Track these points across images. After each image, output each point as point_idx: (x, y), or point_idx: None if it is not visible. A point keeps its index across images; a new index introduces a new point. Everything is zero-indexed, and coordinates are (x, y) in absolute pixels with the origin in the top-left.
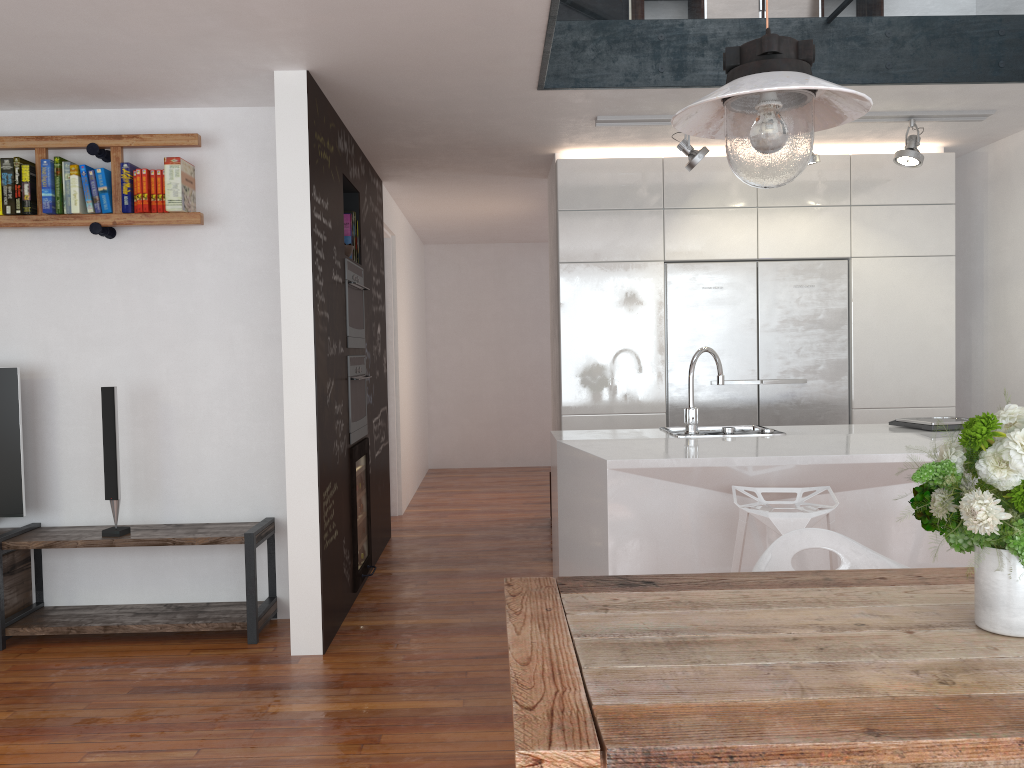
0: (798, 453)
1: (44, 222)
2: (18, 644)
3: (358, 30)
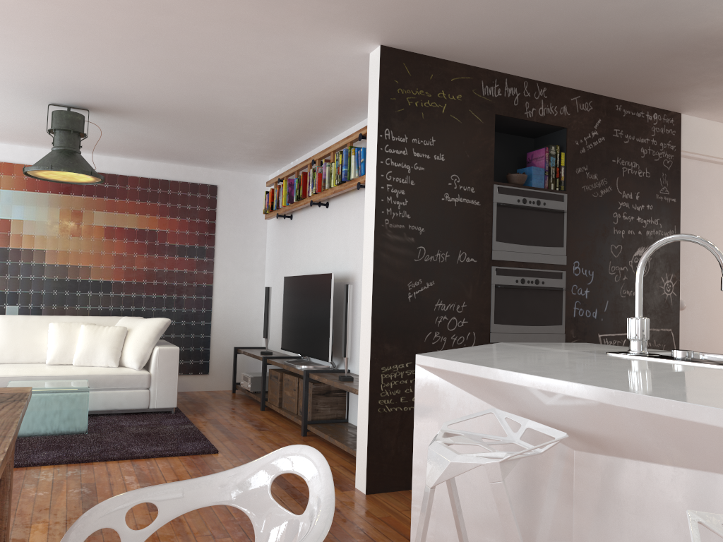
0: (588, 380)
1: (346, 186)
2: (314, 436)
3: (324, 5)
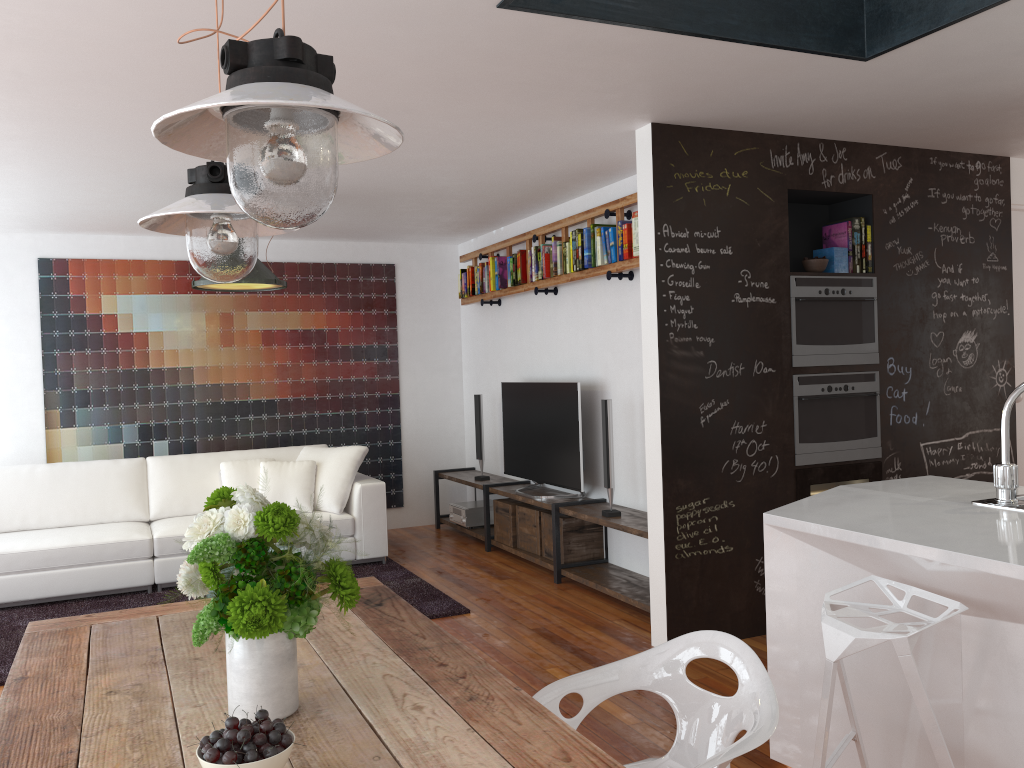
0: (978, 550)
1: (589, 274)
2: (570, 583)
3: (596, 95)
